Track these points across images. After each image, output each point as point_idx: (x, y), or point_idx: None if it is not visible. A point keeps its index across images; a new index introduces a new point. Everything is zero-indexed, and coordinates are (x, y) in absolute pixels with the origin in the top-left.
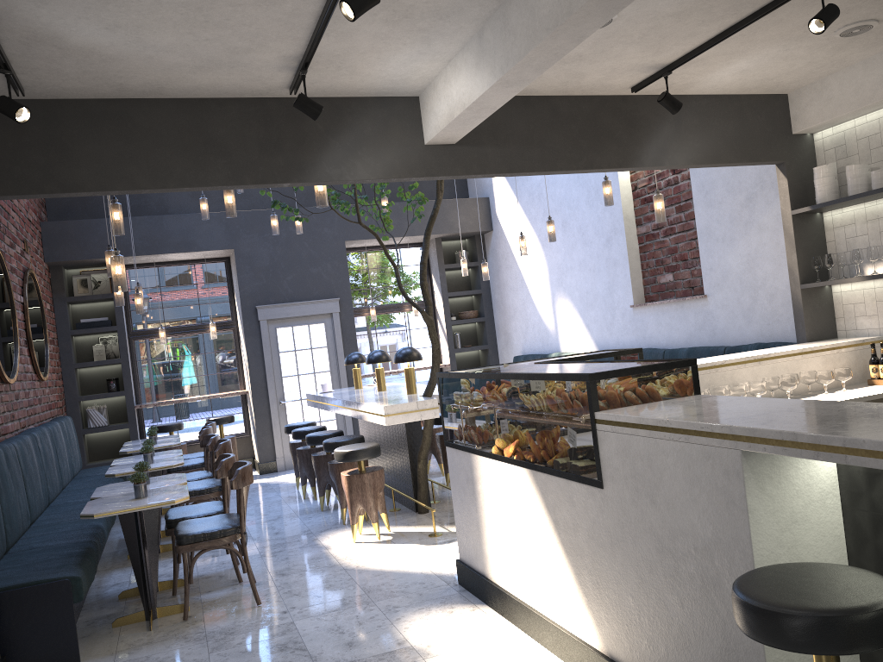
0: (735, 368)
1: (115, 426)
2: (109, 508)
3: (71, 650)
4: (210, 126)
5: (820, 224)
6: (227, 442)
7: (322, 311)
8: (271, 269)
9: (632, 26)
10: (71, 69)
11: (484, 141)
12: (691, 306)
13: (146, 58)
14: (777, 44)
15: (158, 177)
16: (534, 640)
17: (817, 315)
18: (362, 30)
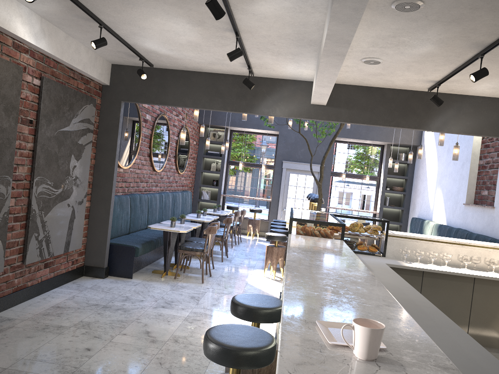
0: (445, 245)
1: (211, 201)
2: (157, 227)
3: (130, 273)
4: (219, 85)
5: None
6: (229, 217)
7: (314, 170)
8: (294, 144)
9: (396, 64)
10: (165, 60)
11: (341, 106)
12: (487, 211)
13: (188, 59)
14: None
15: (194, 103)
16: (275, 327)
17: None
18: (265, 57)
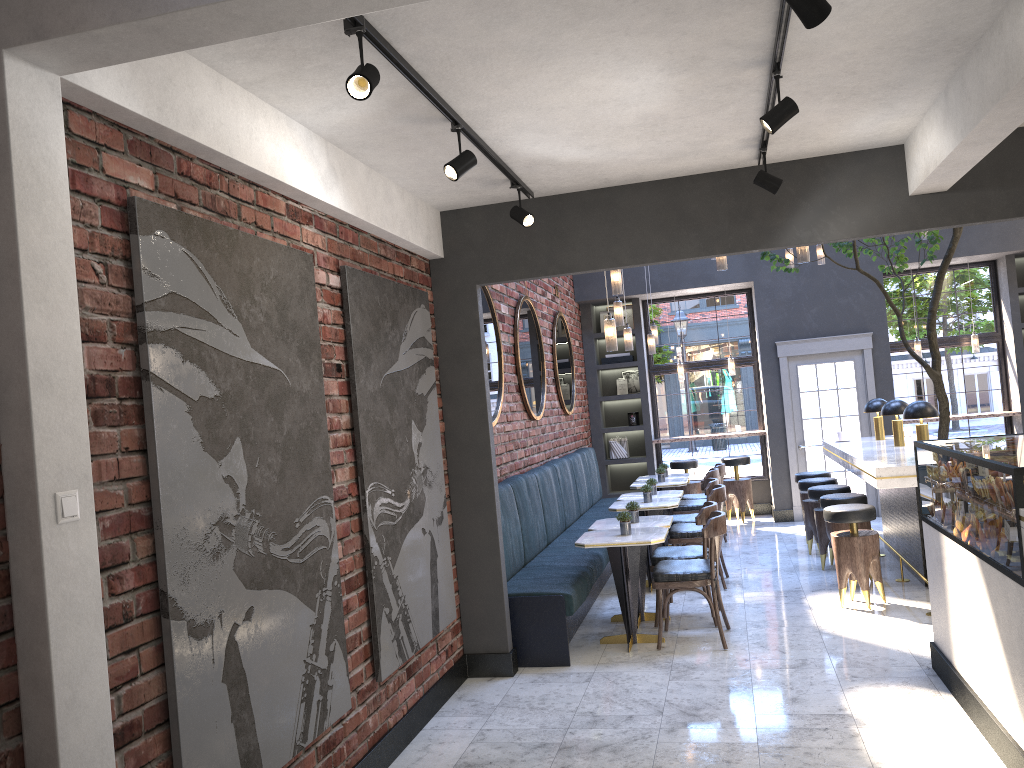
0: None
1: (633, 459)
2: (597, 541)
3: (563, 653)
4: (684, 202)
5: None
6: (719, 489)
7: (850, 347)
8: (793, 301)
9: None
10: (564, 175)
11: (984, 184)
12: None
13: (620, 160)
14: None
15: (637, 254)
16: (982, 737)
17: None
18: (812, 110)
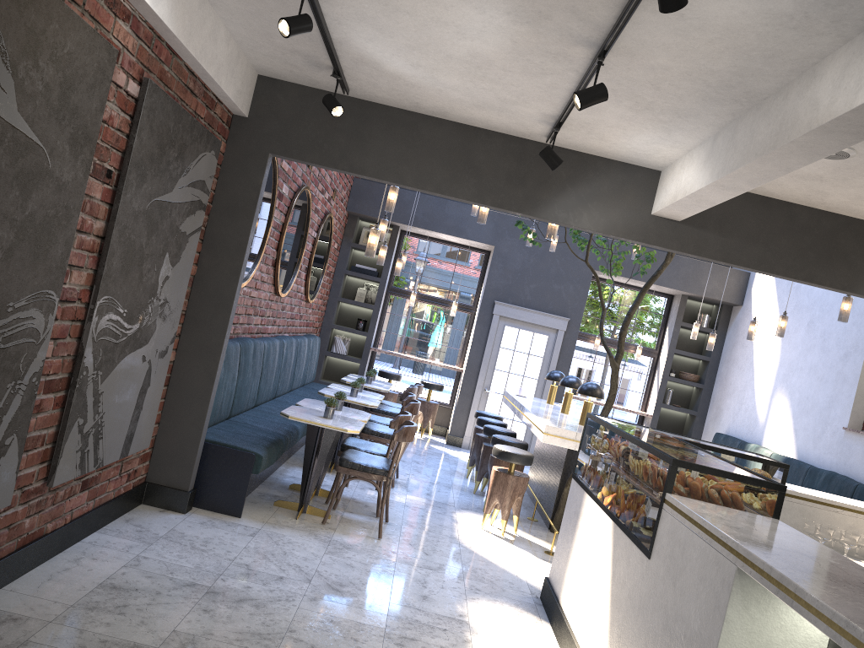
0: None
1: (350, 358)
2: (301, 416)
3: (237, 505)
4: (475, 150)
5: None
6: (416, 404)
7: (549, 325)
8: (519, 273)
9: None
10: (383, 85)
11: (708, 227)
12: None
13: (437, 90)
14: None
15: (420, 180)
16: None
17: None
18: (609, 110)
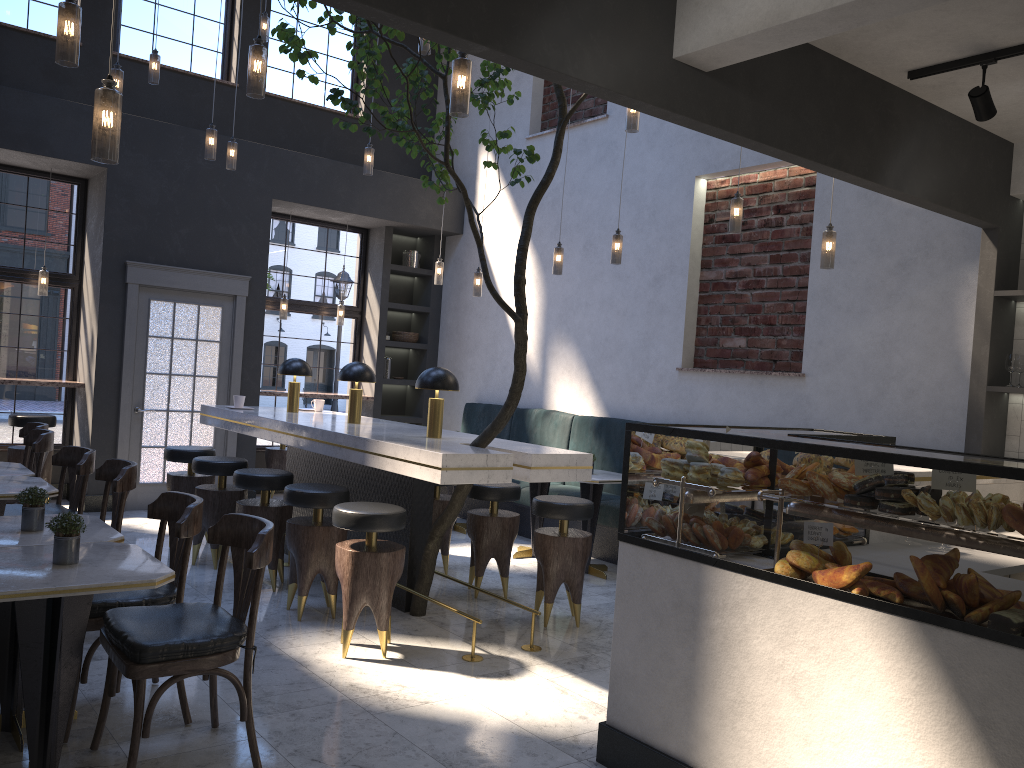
0: None
1: None
2: (19, 584)
3: None
4: None
5: (1012, 315)
6: (134, 467)
7: (222, 290)
8: (159, 212)
9: None
10: None
11: (738, 83)
12: (777, 384)
13: None
14: None
15: None
16: None
17: (993, 428)
18: None
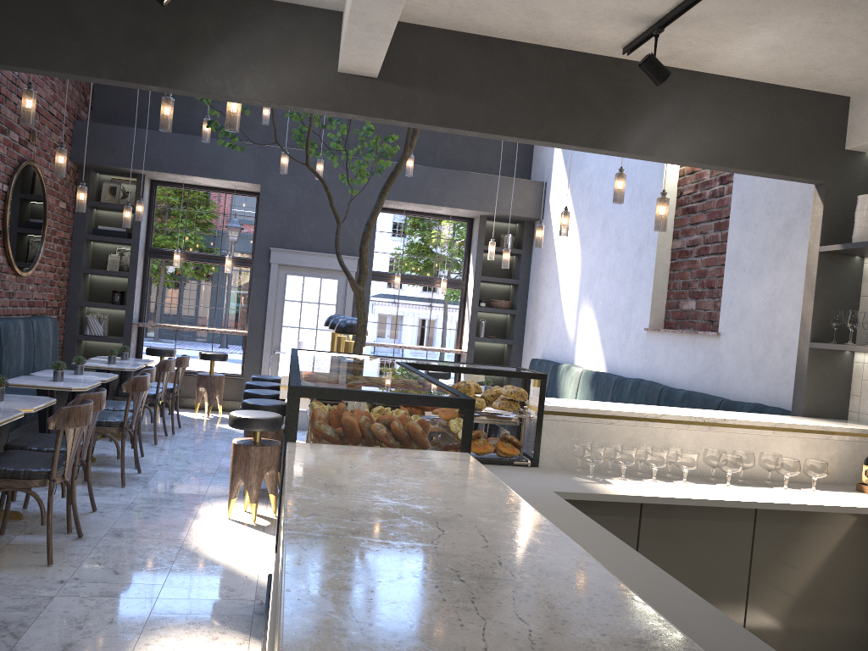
0: (674, 427)
1: (109, 338)
2: None
3: None
4: (72, 1)
5: (857, 271)
6: (140, 377)
7: (337, 267)
8: (294, 213)
9: None
10: None
11: (416, 82)
12: (703, 343)
13: None
14: (809, 10)
15: None
16: None
17: (825, 386)
18: None
